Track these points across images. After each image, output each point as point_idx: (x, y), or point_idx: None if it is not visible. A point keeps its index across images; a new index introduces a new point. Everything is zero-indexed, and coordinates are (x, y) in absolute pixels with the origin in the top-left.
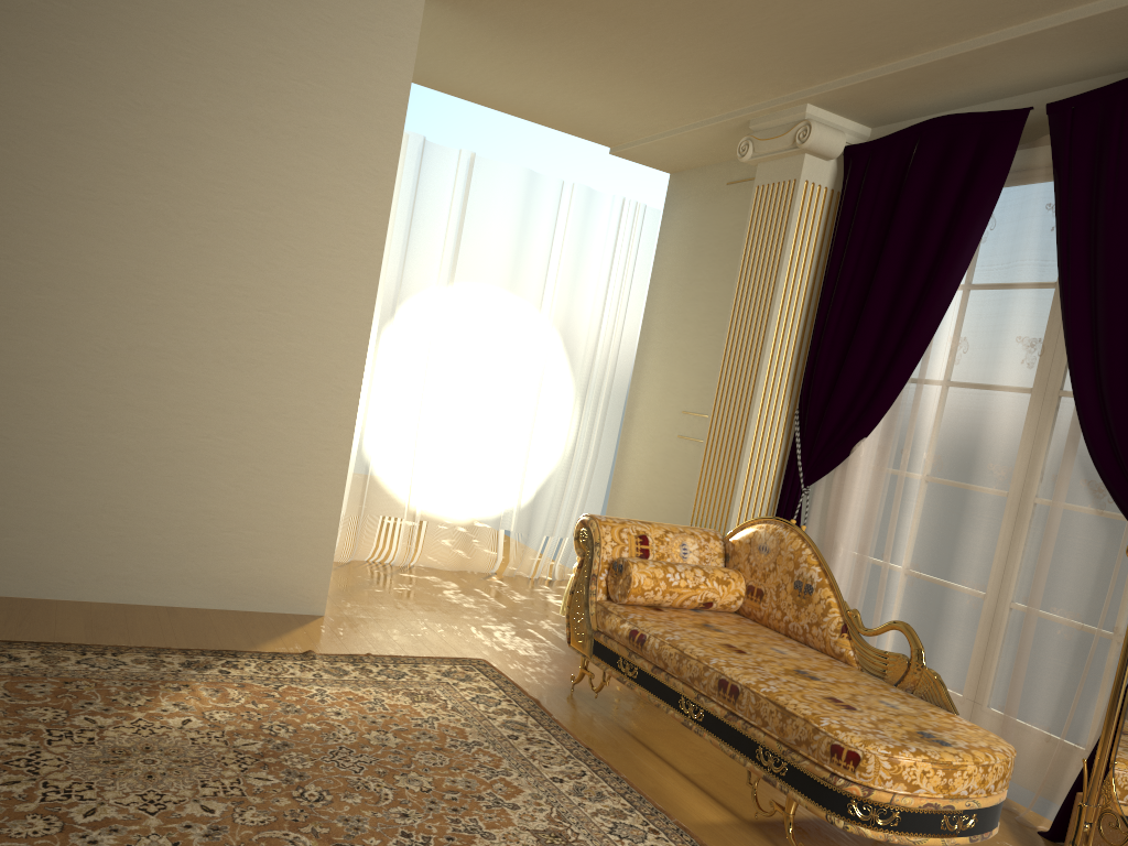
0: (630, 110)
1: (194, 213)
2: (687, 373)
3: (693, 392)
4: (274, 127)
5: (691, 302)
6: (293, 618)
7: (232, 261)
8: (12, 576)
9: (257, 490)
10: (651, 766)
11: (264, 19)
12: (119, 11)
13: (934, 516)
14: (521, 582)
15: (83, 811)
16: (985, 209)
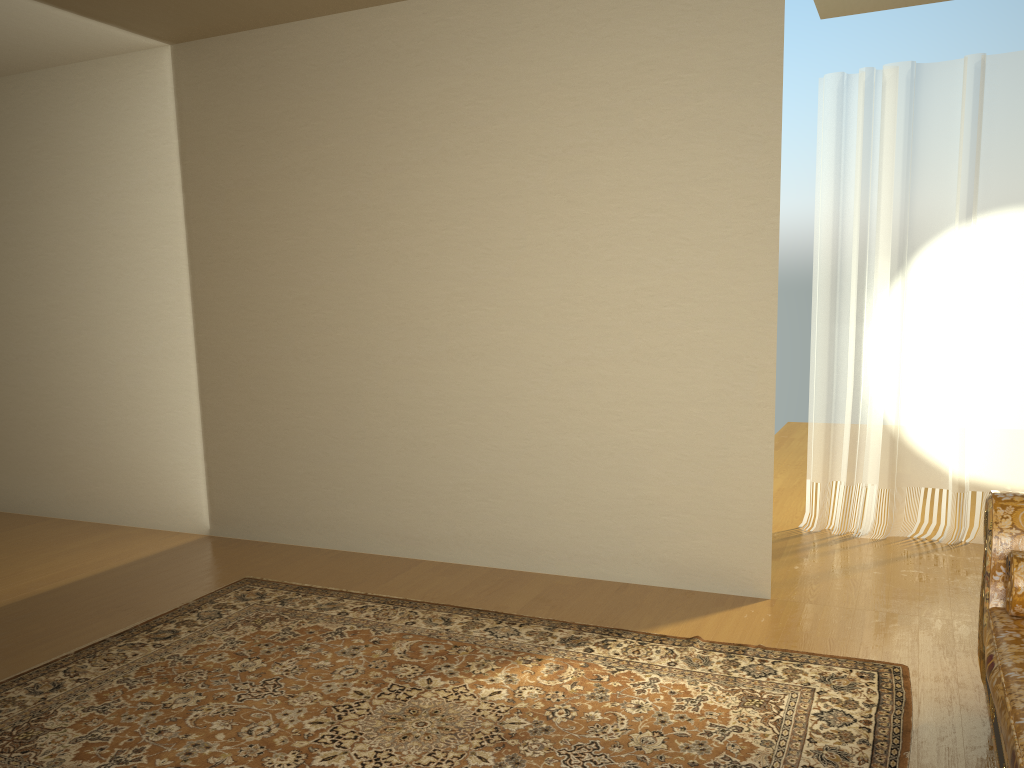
0: None
1: (598, 233)
2: None
3: None
4: (654, 131)
5: None
6: (731, 600)
7: (635, 266)
8: (512, 554)
9: (686, 475)
10: None
11: (631, 36)
12: (522, 87)
13: None
14: None
15: (326, 755)
16: None
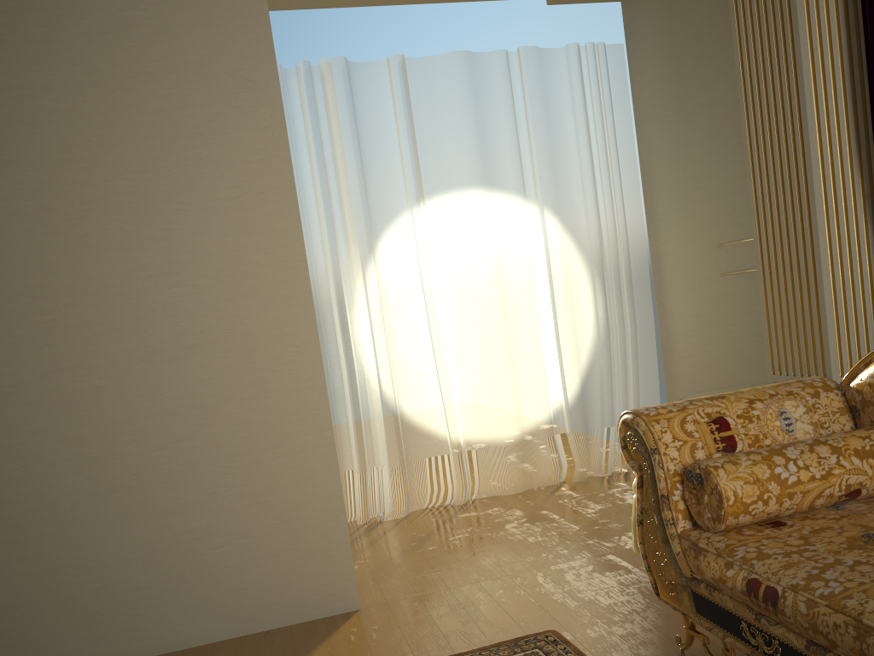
0: None
1: (62, 202)
2: (709, 201)
3: (723, 219)
4: (120, 72)
5: (687, 122)
6: (322, 626)
7: (123, 242)
8: None
9: (237, 491)
10: None
11: None
12: None
13: None
14: (593, 485)
15: None
16: None
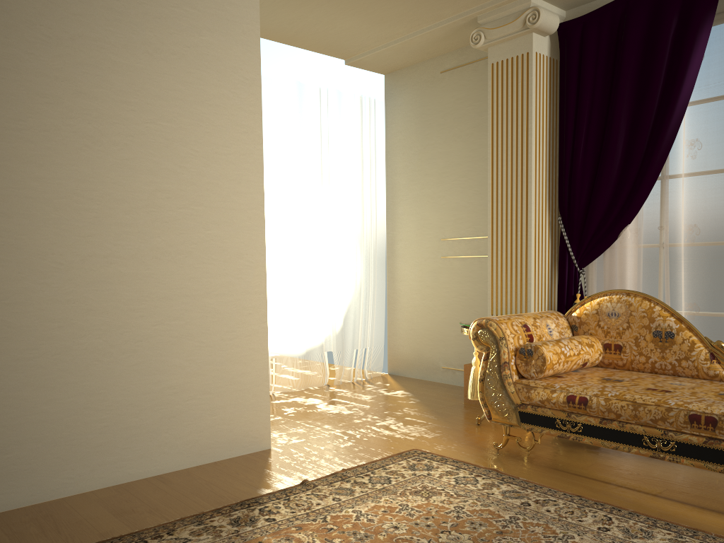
0: (379, 23)
1: (114, 131)
2: (439, 212)
3: (447, 224)
4: (164, 49)
5: (428, 161)
6: (254, 457)
7: (152, 169)
8: (18, 488)
9: (205, 360)
10: (629, 495)
11: None
12: None
13: (701, 267)
14: (351, 386)
15: None
16: (701, 45)
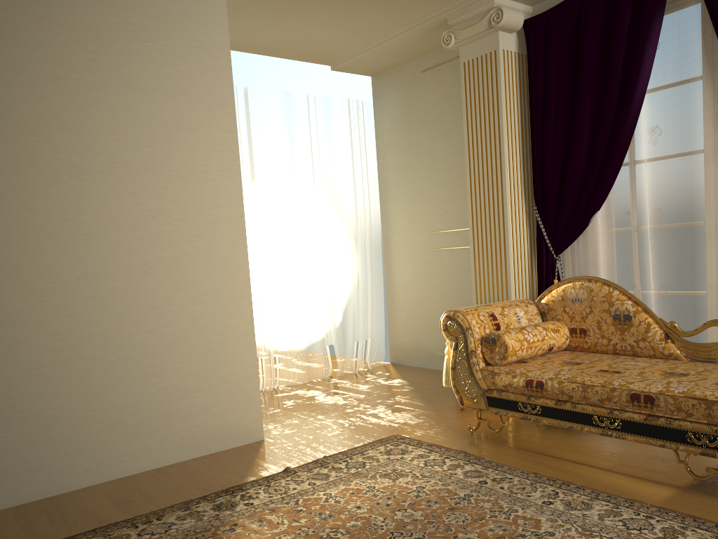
0: (356, 31)
1: (98, 160)
2: (427, 206)
3: (436, 217)
4: (141, 81)
5: (415, 158)
6: (247, 448)
7: (136, 191)
8: (32, 484)
9: (196, 361)
10: (583, 471)
11: None
12: None
13: (667, 249)
14: (352, 377)
15: None
16: (654, 35)
